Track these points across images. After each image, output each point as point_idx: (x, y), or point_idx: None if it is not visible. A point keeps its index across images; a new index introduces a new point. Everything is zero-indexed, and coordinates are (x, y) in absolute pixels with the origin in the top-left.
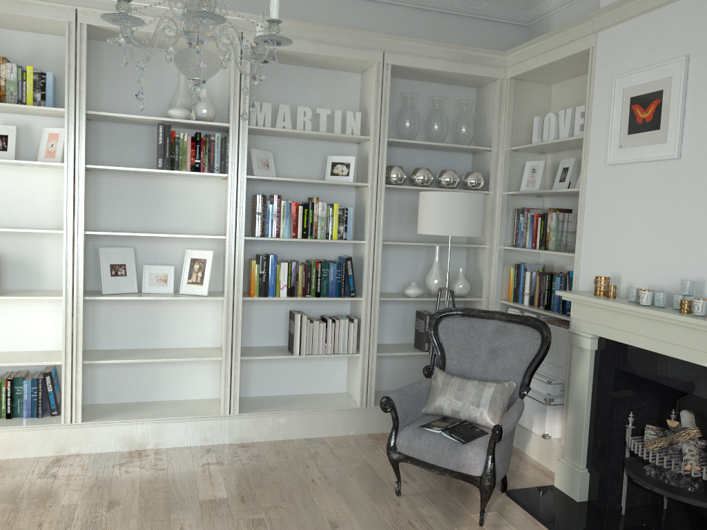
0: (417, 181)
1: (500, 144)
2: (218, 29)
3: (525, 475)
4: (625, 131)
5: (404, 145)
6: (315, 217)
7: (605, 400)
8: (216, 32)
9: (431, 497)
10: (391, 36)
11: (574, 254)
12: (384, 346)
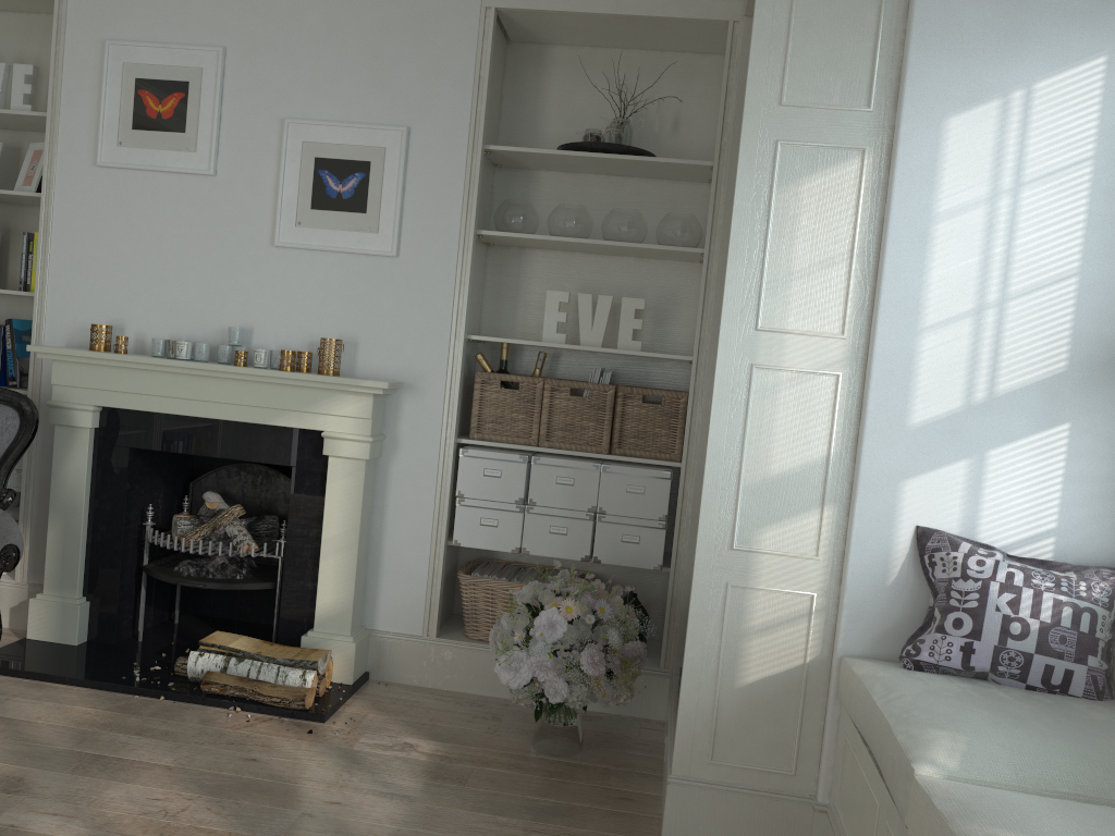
0: None
1: None
2: None
3: None
4: (128, 123)
5: None
6: None
7: (117, 494)
8: None
9: None
10: None
11: (27, 293)
12: None
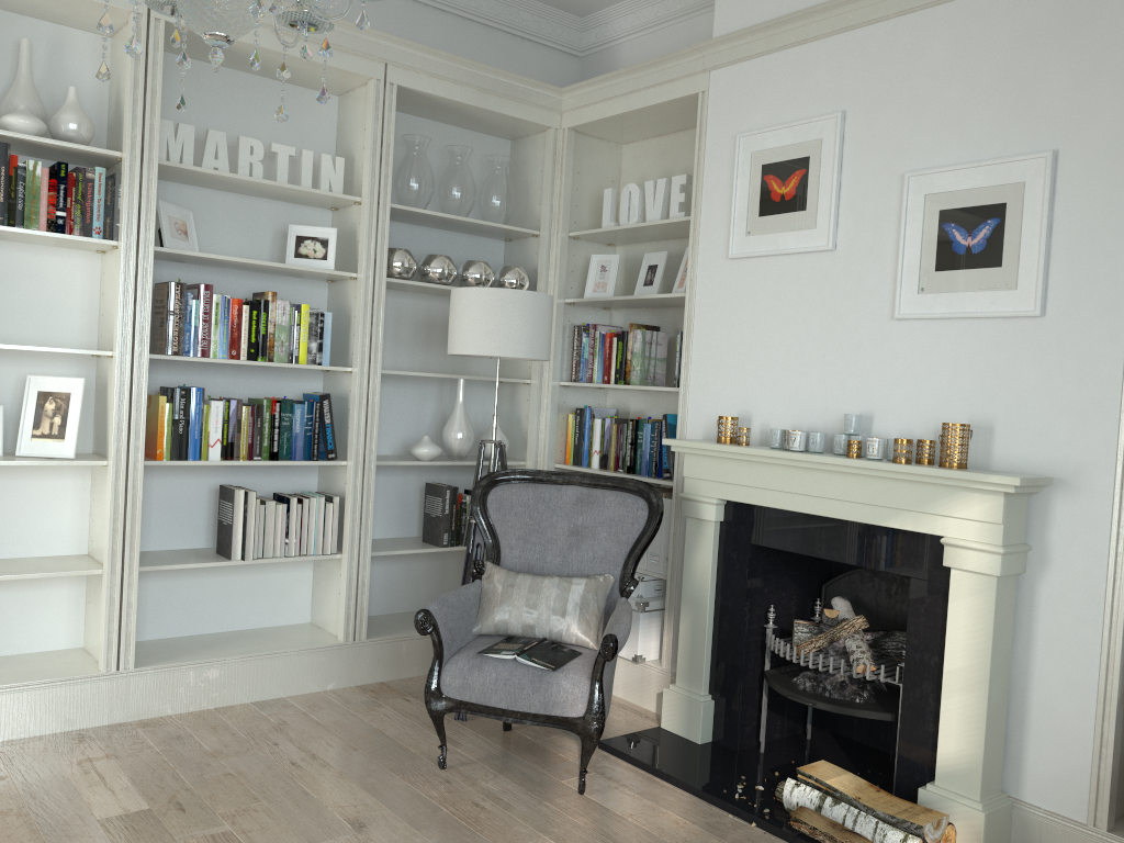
0: (433, 275)
1: (554, 227)
2: None
3: (614, 718)
4: (755, 211)
5: (410, 217)
6: (270, 324)
7: (738, 592)
8: None
9: (493, 764)
10: (399, 41)
11: (676, 389)
12: (375, 543)
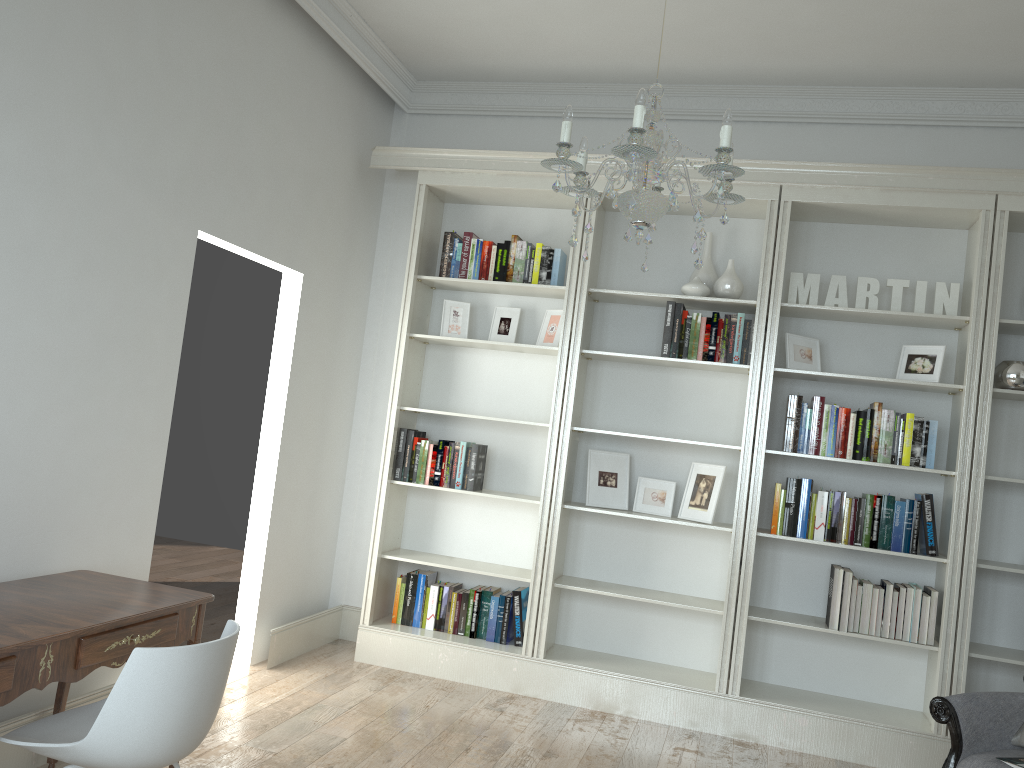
0: None
1: None
2: (750, 184)
3: None
4: None
5: None
6: (874, 430)
7: None
8: (747, 189)
9: None
10: (1008, 172)
11: None
12: (991, 648)
